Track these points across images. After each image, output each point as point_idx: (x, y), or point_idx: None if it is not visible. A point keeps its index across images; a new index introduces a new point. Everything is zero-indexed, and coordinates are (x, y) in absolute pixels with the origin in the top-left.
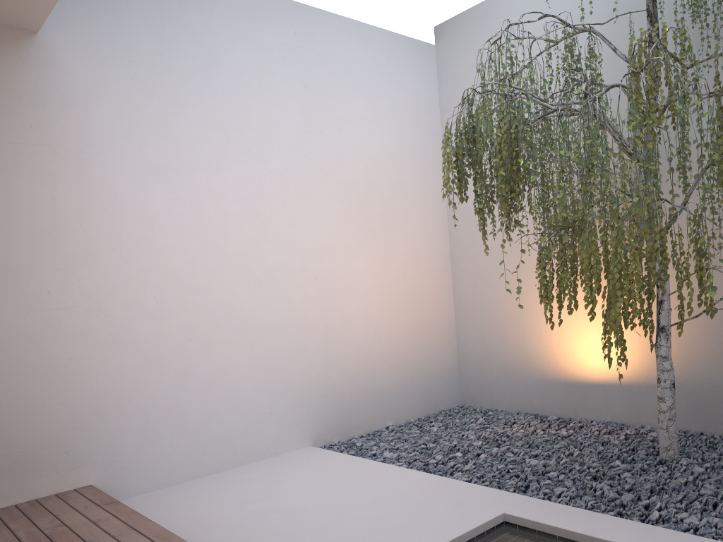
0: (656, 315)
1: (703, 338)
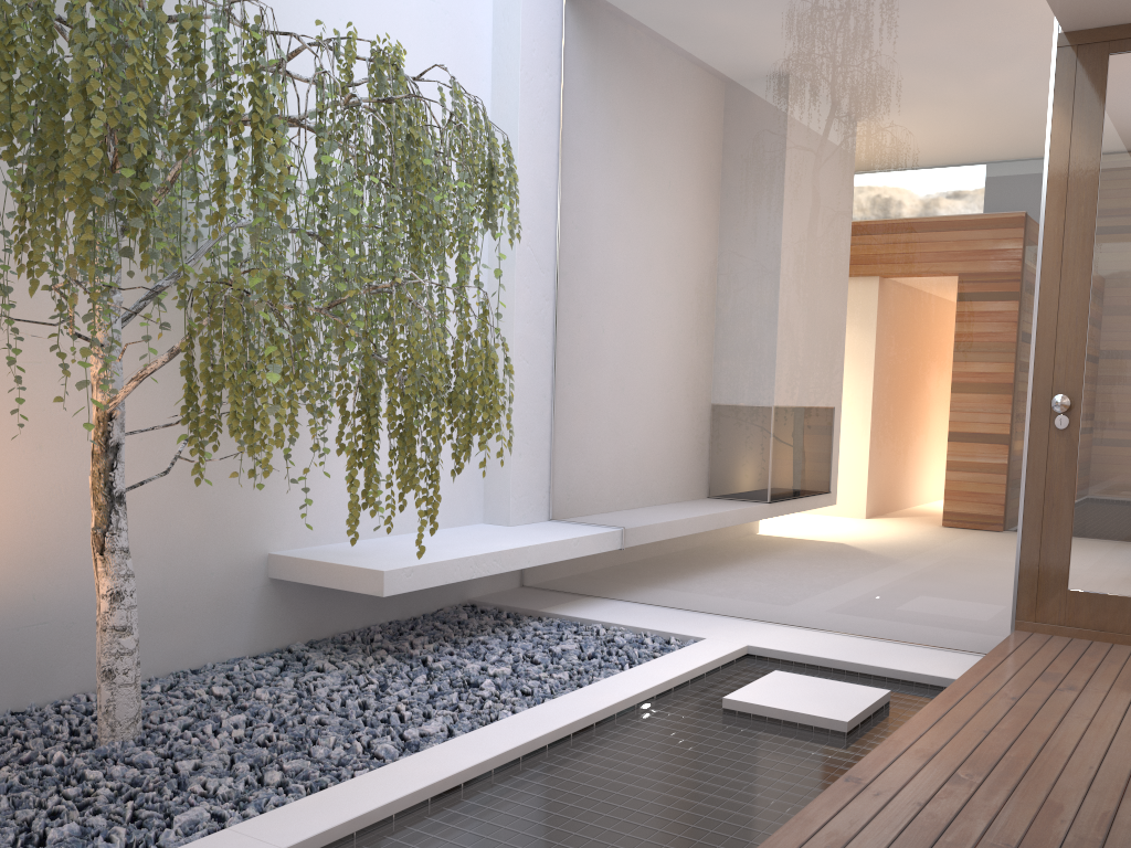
0: (105, 472)
1: (21, 524)
